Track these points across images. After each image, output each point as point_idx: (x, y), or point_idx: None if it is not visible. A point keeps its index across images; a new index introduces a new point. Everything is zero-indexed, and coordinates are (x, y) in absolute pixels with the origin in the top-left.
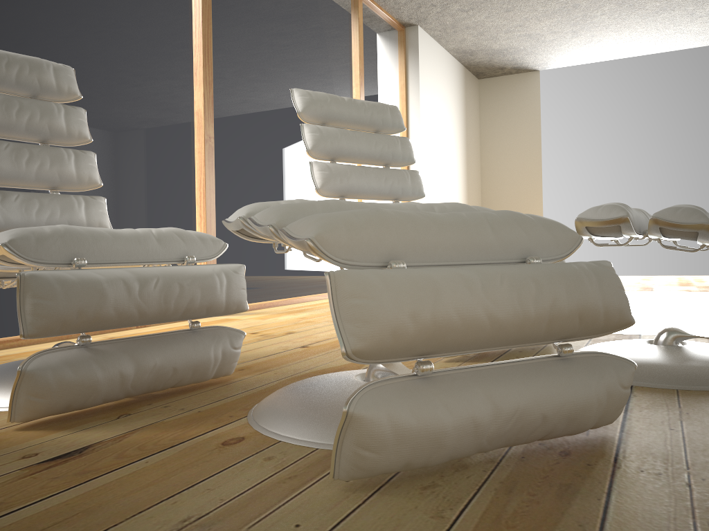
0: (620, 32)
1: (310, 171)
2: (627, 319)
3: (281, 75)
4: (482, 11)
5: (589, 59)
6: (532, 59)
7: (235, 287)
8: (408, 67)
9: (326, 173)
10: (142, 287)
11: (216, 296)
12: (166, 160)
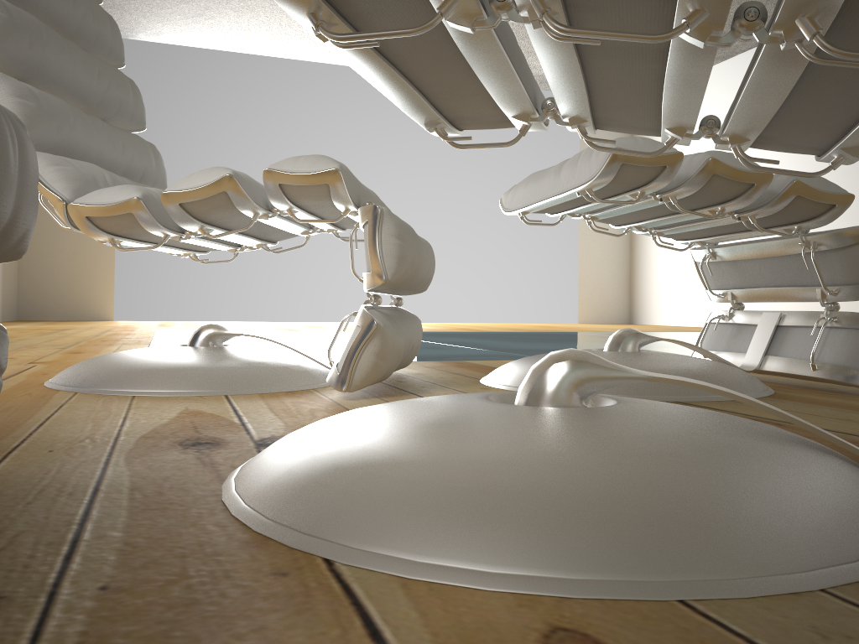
0: (239, 14)
1: None
2: None
3: None
4: None
5: (189, 41)
6: (116, 16)
7: (32, 168)
8: None
9: (2, 15)
10: None
11: (7, 178)
12: None
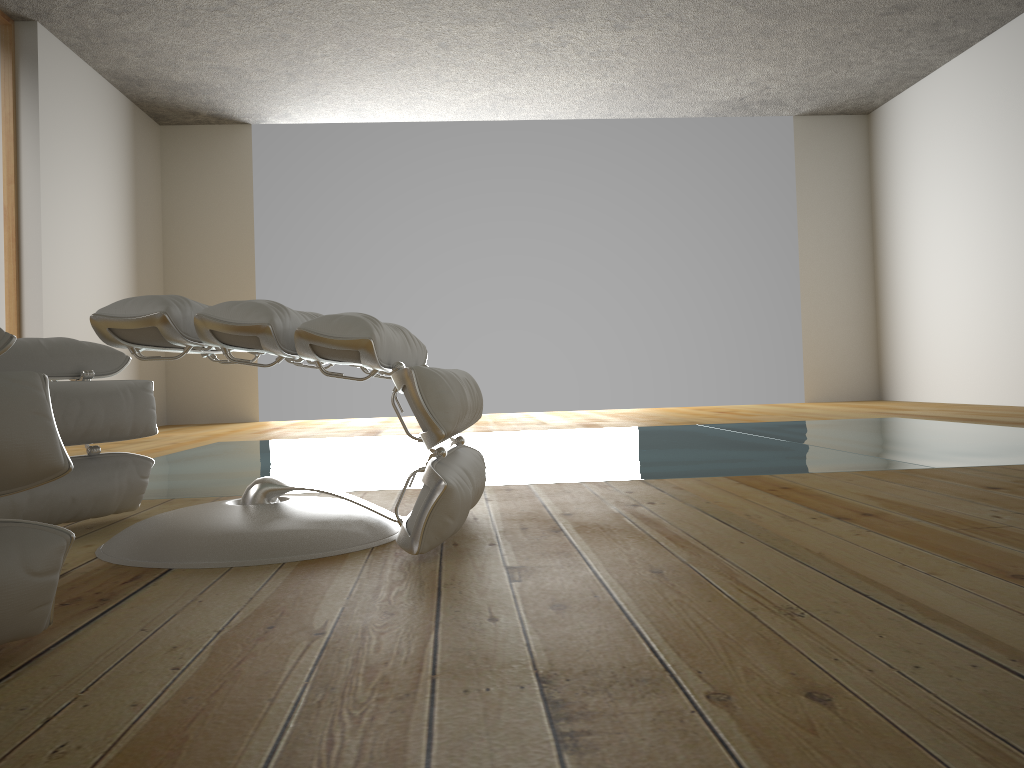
0: (352, 86)
1: None
2: (49, 464)
3: None
4: (145, 18)
5: (319, 118)
6: (237, 105)
7: None
8: (20, 86)
9: None
10: None
11: None
12: None
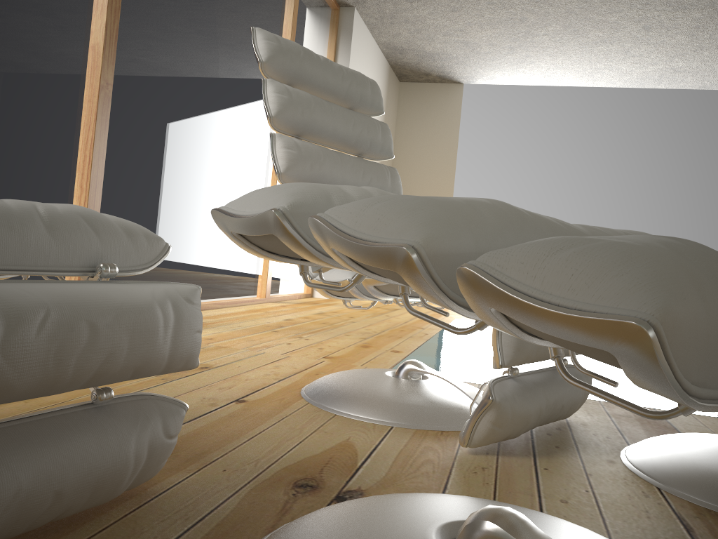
0: (554, 58)
1: (271, 147)
2: None
3: (205, 24)
4: (428, 5)
5: (515, 81)
6: (460, 69)
7: (188, 329)
8: (338, 52)
9: (294, 152)
10: (12, 331)
11: (155, 348)
12: (42, 102)
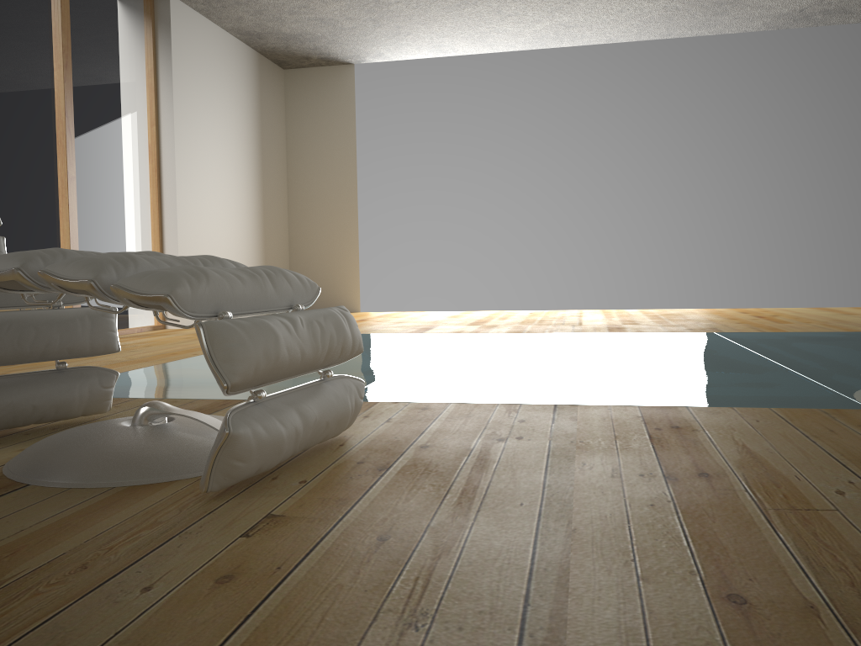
0: (428, 26)
1: None
2: None
3: None
4: None
5: (407, 55)
6: (338, 49)
7: None
8: (159, 47)
9: None
10: None
11: None
12: None
